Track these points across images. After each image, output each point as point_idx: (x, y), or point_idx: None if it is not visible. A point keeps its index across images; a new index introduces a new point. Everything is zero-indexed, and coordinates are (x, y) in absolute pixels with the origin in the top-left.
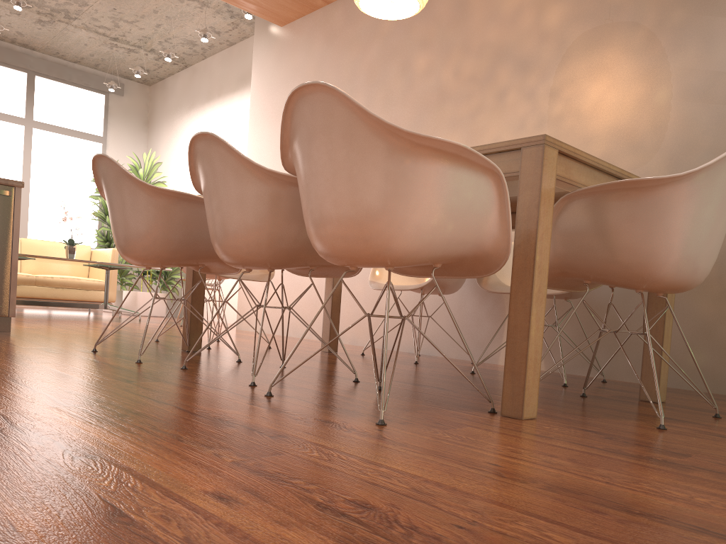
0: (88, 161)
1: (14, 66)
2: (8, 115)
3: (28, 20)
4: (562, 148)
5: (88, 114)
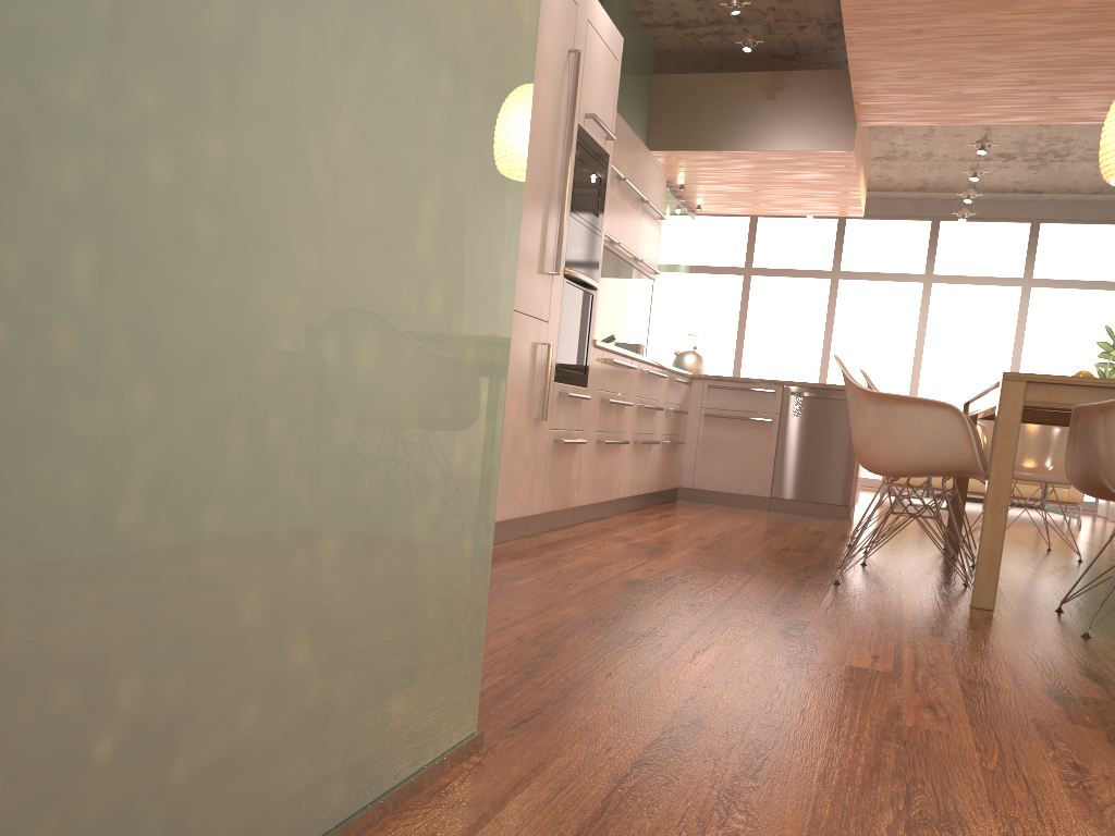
0: (1102, 317)
1: (1014, 219)
2: (1002, 278)
3: (1018, 170)
4: (1034, 379)
5: (1108, 256)
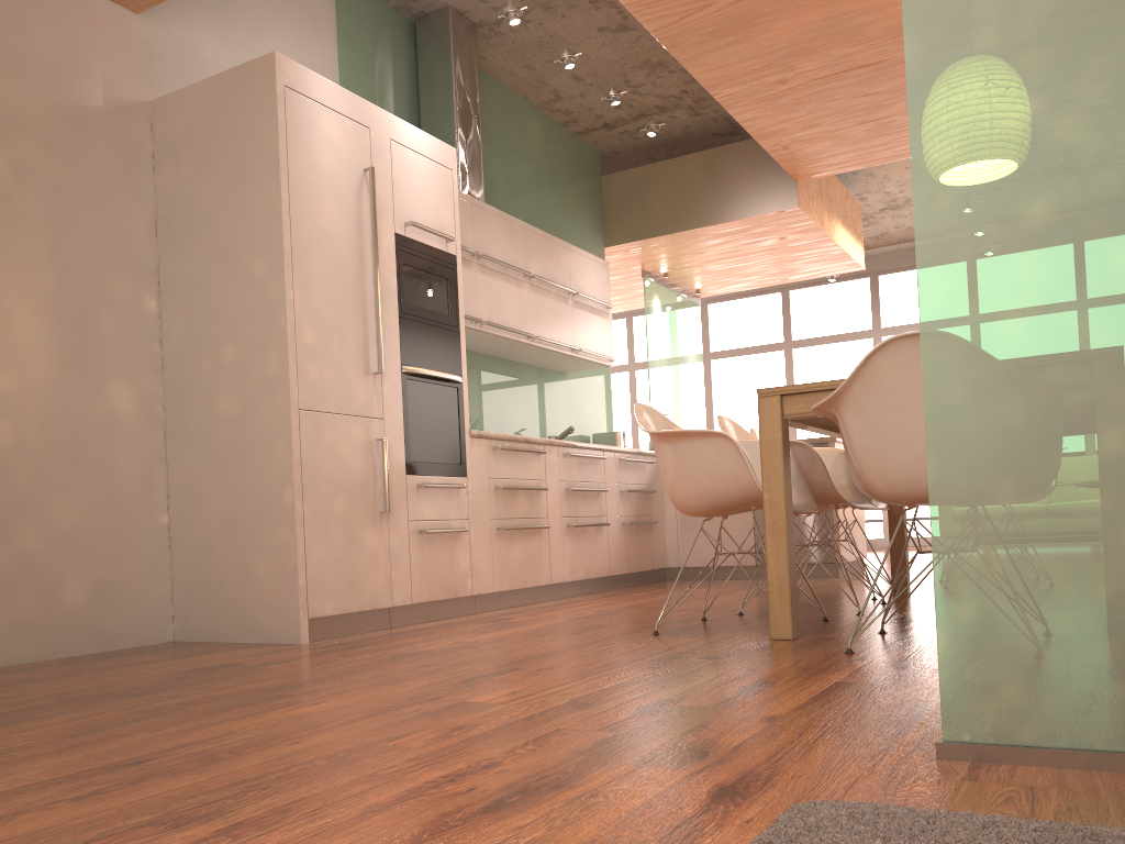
0: None
1: None
2: None
3: None
4: (786, 391)
5: None
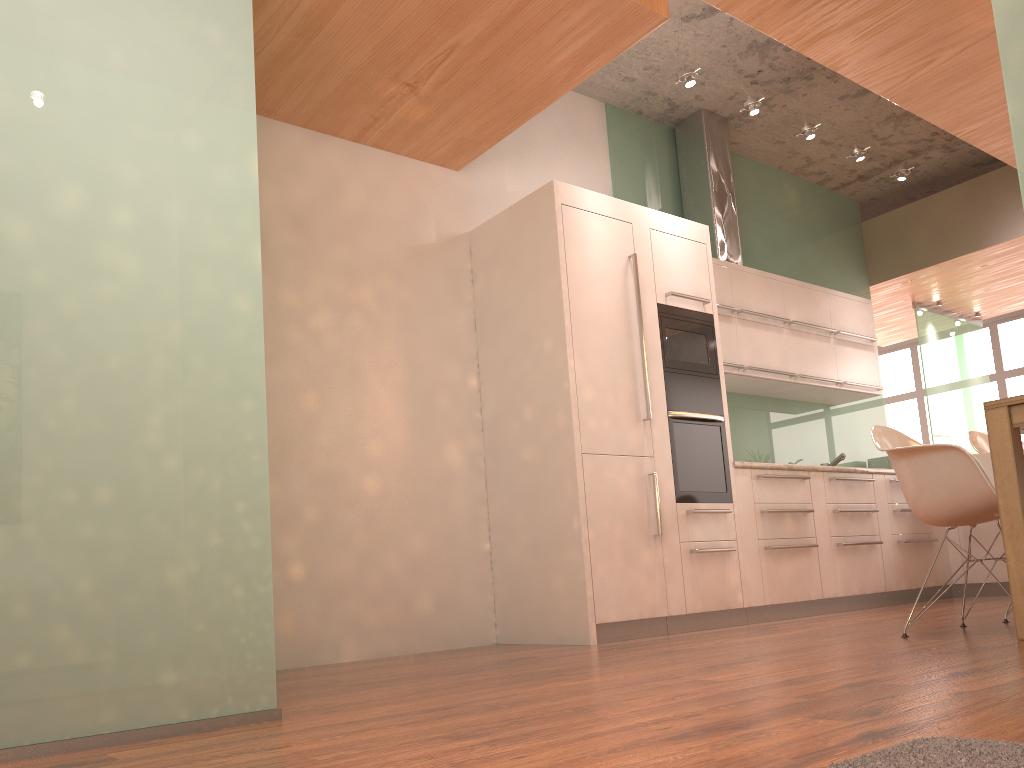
0: None
1: None
2: None
3: None
4: (1012, 401)
5: None
